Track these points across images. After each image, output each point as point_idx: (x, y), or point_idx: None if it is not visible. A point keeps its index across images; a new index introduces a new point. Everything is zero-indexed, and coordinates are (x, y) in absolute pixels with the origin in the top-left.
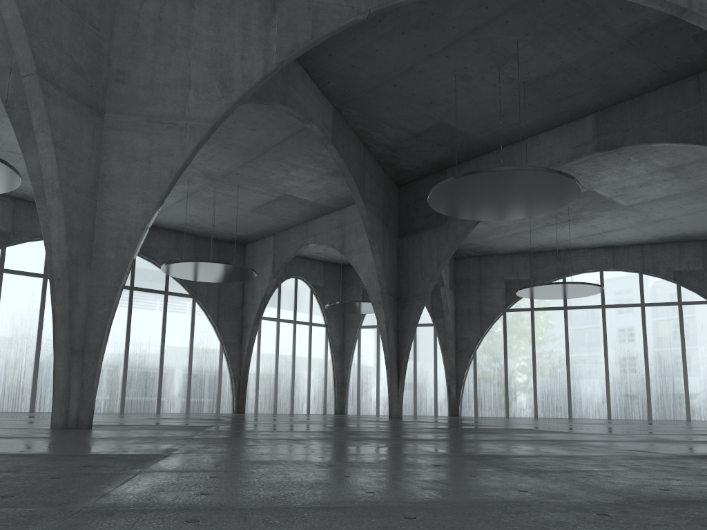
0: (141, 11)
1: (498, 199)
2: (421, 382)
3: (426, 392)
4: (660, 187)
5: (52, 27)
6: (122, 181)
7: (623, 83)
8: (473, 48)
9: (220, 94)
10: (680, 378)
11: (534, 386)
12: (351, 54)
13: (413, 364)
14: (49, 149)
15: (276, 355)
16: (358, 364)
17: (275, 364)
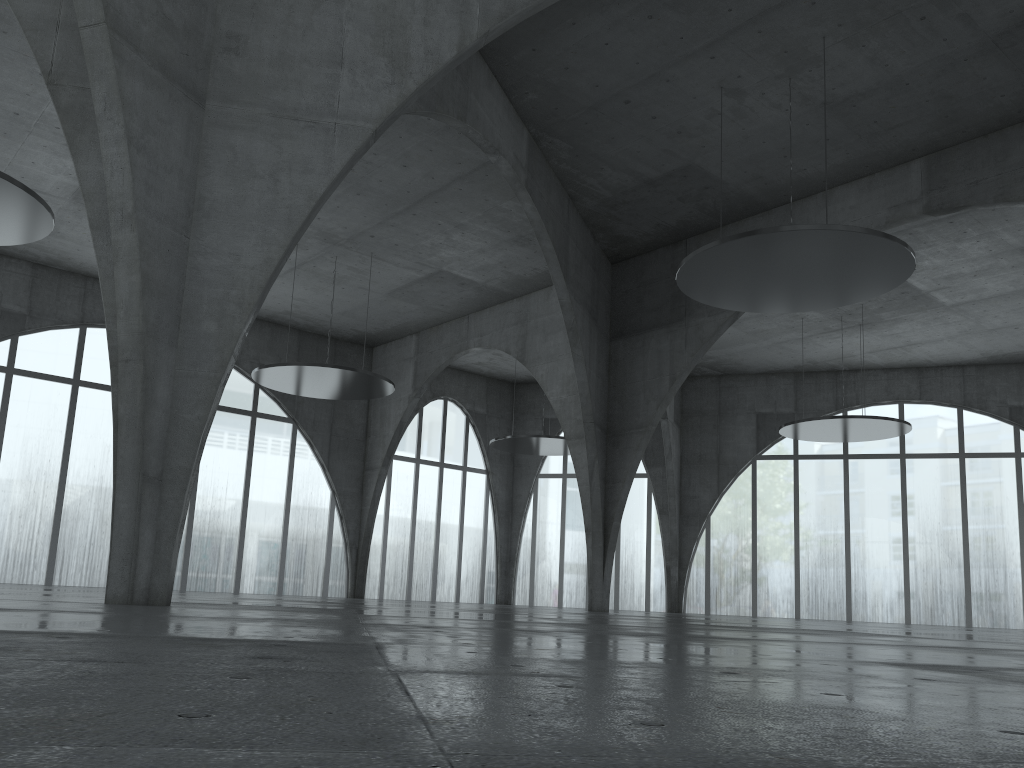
0: None
1: (785, 277)
2: (626, 561)
3: (633, 575)
4: (1004, 277)
5: None
6: (231, 209)
7: (976, 110)
8: (755, 45)
9: (390, 78)
10: (1016, 566)
11: (796, 571)
12: (567, 49)
13: None
14: (119, 148)
15: (413, 513)
16: (533, 530)
17: (411, 527)
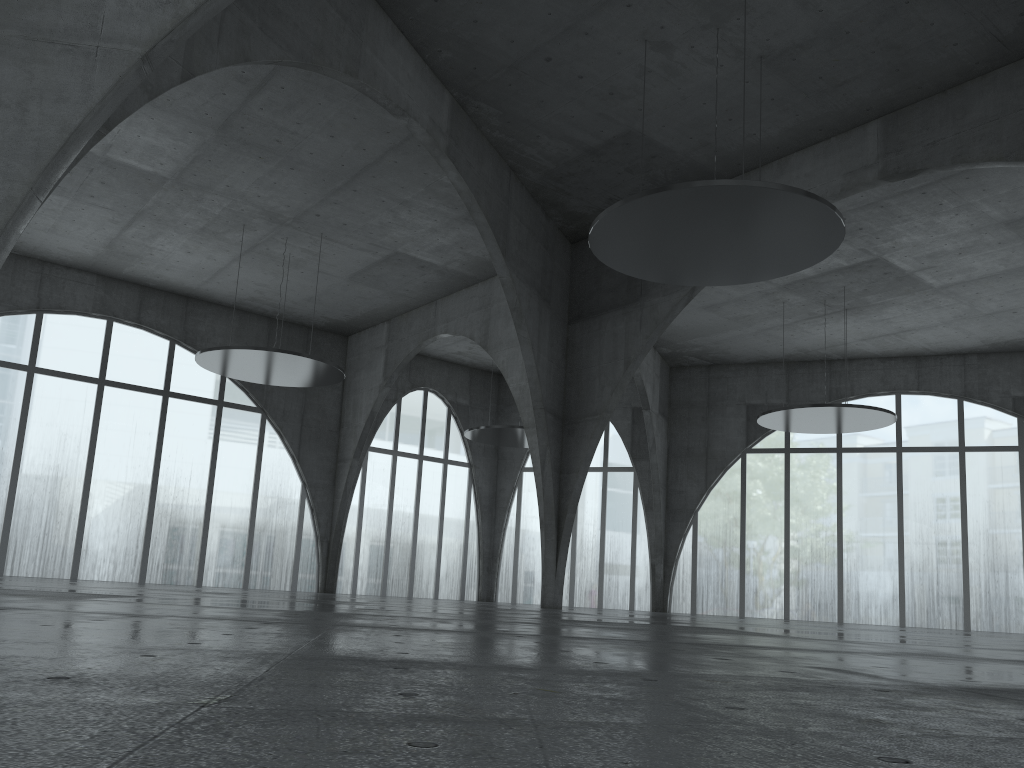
0: None
1: (707, 244)
2: (611, 557)
3: (618, 573)
4: (992, 255)
5: None
6: None
7: (929, 62)
8: None
9: None
10: (1018, 567)
11: (786, 570)
12: None
13: (600, 528)
14: None
15: (389, 507)
16: (517, 525)
17: (387, 520)
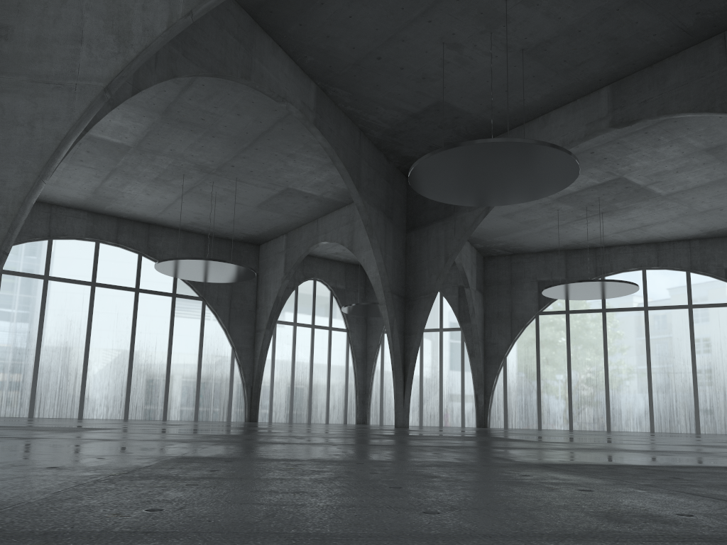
0: None
1: (488, 179)
2: (447, 391)
3: (452, 401)
4: (700, 172)
5: None
6: None
7: (638, 47)
8: (458, 10)
9: (116, 49)
10: None
11: (569, 395)
12: (323, 23)
13: (439, 371)
14: None
15: (292, 361)
16: (381, 371)
17: (291, 371)
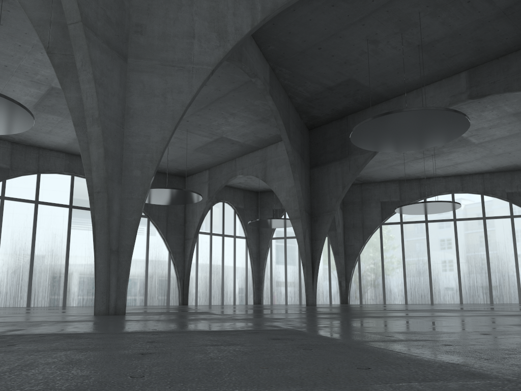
0: None
1: (405, 134)
2: (319, 279)
3: (322, 286)
4: (504, 128)
5: None
6: (143, 113)
7: (493, 46)
8: (385, 18)
9: (218, 43)
10: (513, 272)
11: (404, 280)
12: (290, 23)
13: None
14: (90, 85)
15: (210, 261)
16: (271, 266)
17: (209, 267)
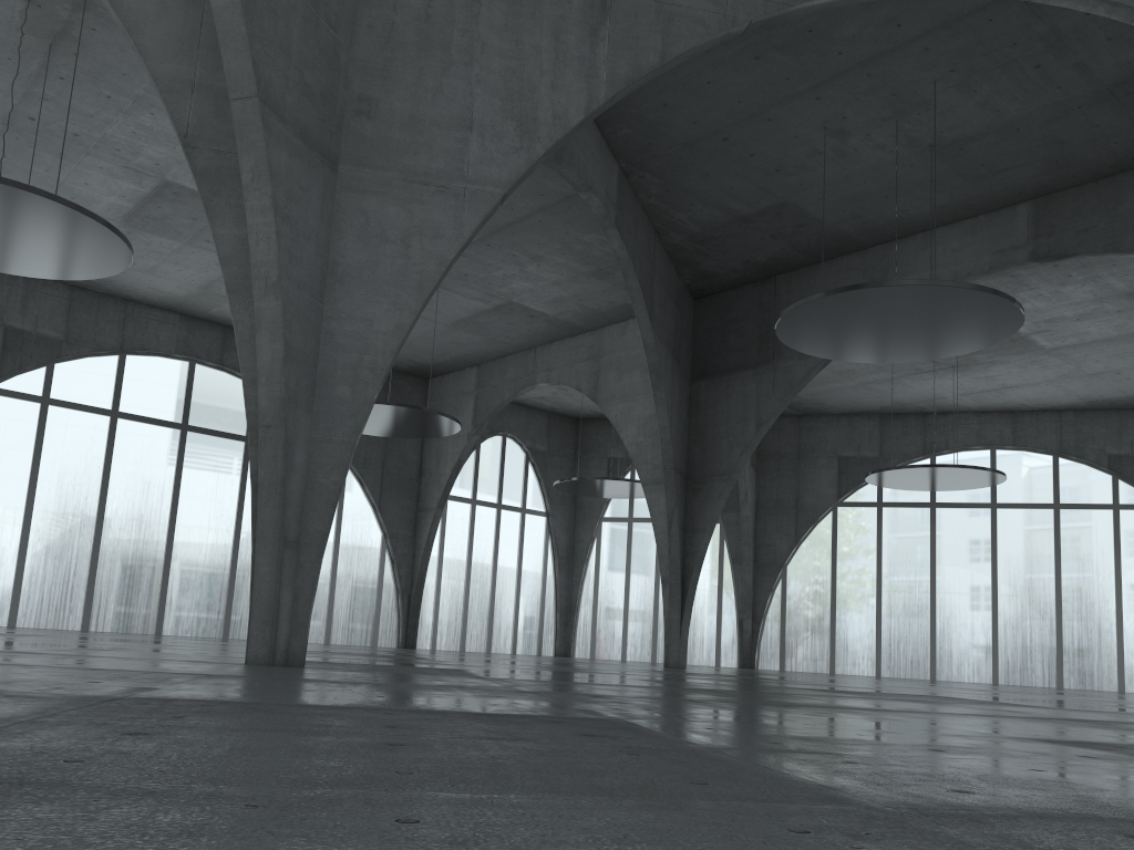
0: (398, 3)
1: (889, 329)
2: (696, 612)
3: (703, 628)
4: (1109, 322)
5: (279, 23)
6: (363, 274)
7: (1088, 156)
8: (863, 88)
9: (518, 143)
10: (1111, 625)
11: (878, 626)
12: (667, 87)
13: None
14: (266, 218)
15: (468, 558)
16: (596, 578)
17: (466, 573)
